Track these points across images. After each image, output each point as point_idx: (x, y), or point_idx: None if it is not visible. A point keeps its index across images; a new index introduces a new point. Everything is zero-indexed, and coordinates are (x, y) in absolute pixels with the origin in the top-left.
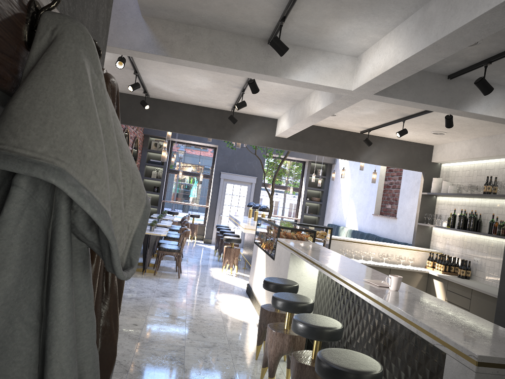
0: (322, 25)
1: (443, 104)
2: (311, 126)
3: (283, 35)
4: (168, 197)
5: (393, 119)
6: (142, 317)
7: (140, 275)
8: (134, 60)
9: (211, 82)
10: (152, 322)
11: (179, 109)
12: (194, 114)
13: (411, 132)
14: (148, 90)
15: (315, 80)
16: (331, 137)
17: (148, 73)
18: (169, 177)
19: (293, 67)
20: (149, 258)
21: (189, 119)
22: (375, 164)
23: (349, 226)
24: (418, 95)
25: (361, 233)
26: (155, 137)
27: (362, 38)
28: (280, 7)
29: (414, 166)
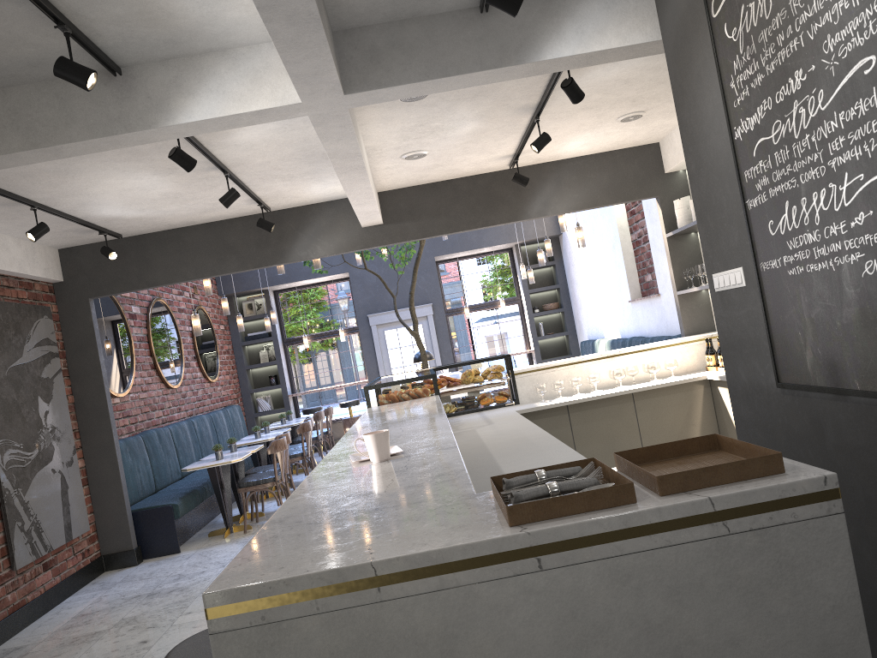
0: (143, 5)
1: (488, 64)
2: (421, 187)
3: (119, 49)
4: (300, 385)
5: (524, 124)
6: (168, 622)
7: (218, 541)
8: (2, 188)
9: (161, 176)
10: (180, 627)
11: (182, 240)
12: (210, 239)
13: (589, 135)
14: (105, 226)
15: (226, 109)
16: (463, 194)
17: (56, 199)
18: (290, 353)
19: (176, 100)
20: (231, 507)
21: (204, 249)
22: (561, 214)
23: (609, 334)
24: (434, 65)
25: (622, 341)
26: (246, 295)
27: (239, 0)
28: (28, 2)
29: (634, 192)
